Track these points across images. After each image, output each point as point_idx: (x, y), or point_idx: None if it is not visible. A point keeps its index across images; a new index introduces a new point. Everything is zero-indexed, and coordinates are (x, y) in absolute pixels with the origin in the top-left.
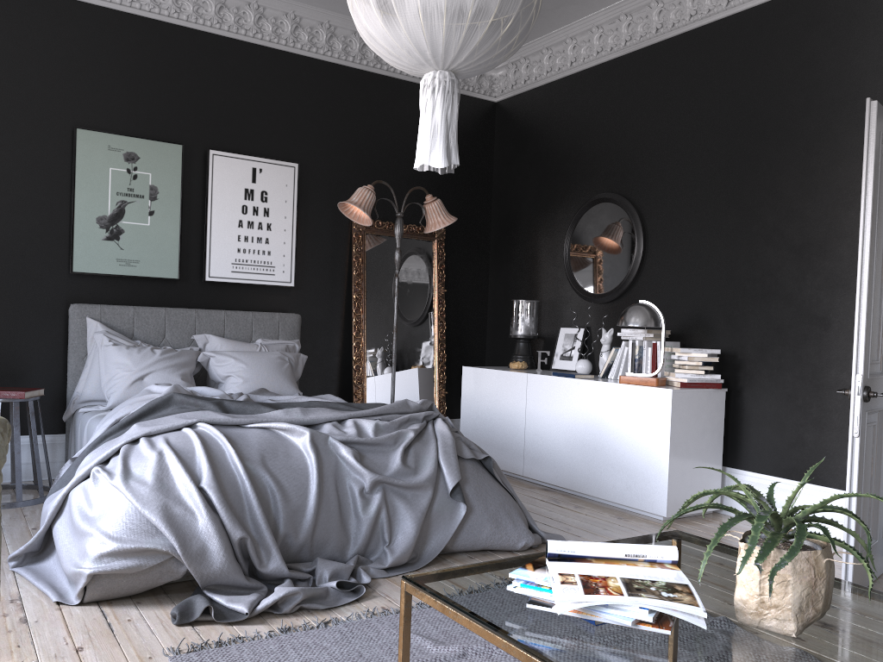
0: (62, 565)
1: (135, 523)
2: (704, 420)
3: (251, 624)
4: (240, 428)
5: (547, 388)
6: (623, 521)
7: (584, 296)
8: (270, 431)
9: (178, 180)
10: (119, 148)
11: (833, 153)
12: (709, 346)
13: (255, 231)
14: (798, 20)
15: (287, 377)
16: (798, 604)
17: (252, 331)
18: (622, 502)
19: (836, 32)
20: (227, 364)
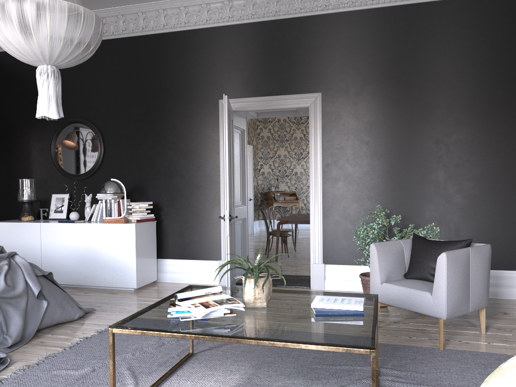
0: None
1: None
2: (149, 237)
3: None
4: None
5: (56, 230)
6: (115, 295)
7: (68, 176)
8: None
9: None
10: None
11: (198, 110)
12: (144, 200)
13: None
14: (177, 45)
15: None
16: (266, 295)
17: None
18: (110, 286)
19: (195, 55)
20: None
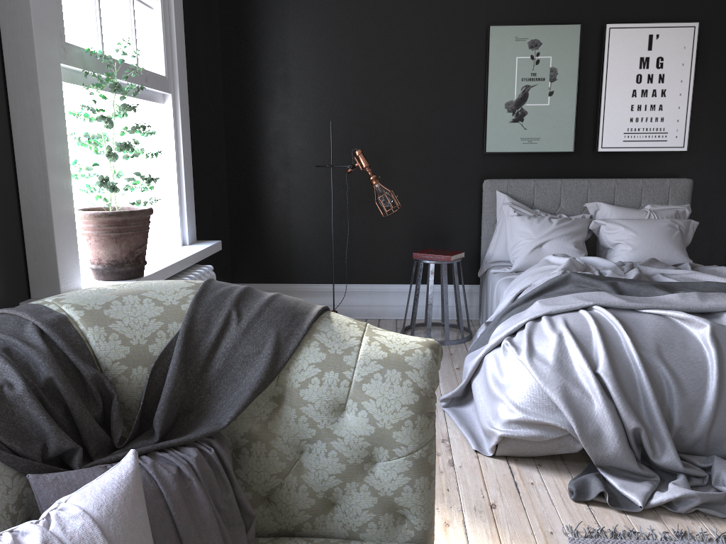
0: (478, 419)
1: (538, 398)
2: None
3: (644, 517)
4: (634, 313)
5: None
6: None
7: None
8: (665, 318)
9: (576, 59)
10: (524, 38)
11: None
12: None
13: (648, 99)
14: None
15: (676, 246)
16: None
17: (641, 197)
18: None
19: None
20: (616, 232)
